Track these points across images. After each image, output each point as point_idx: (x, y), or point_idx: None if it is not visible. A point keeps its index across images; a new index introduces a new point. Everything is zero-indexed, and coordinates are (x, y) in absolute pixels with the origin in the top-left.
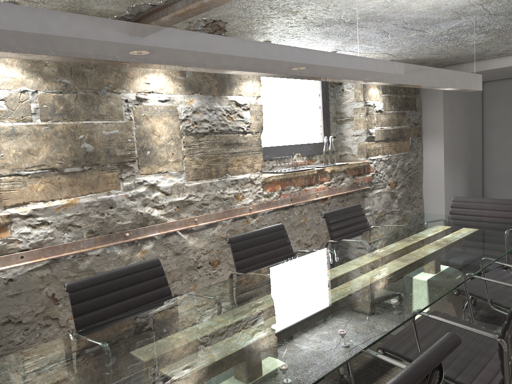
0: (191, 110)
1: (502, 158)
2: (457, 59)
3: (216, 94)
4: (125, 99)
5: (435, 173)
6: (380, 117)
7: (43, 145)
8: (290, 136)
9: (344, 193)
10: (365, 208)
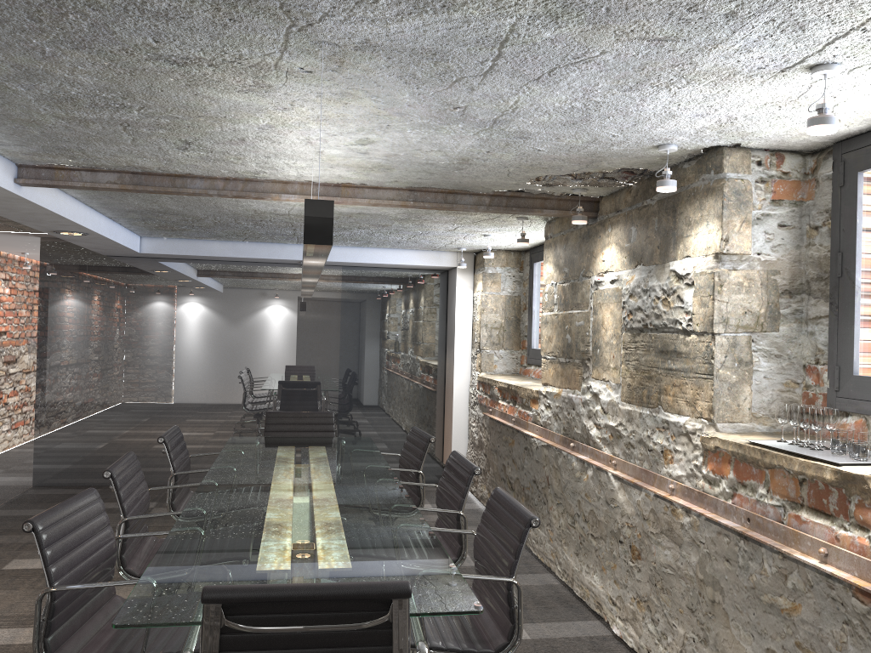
0: (628, 292)
1: None
2: None
3: (659, 262)
4: (591, 283)
5: None
6: None
7: (554, 333)
8: None
9: None
10: None
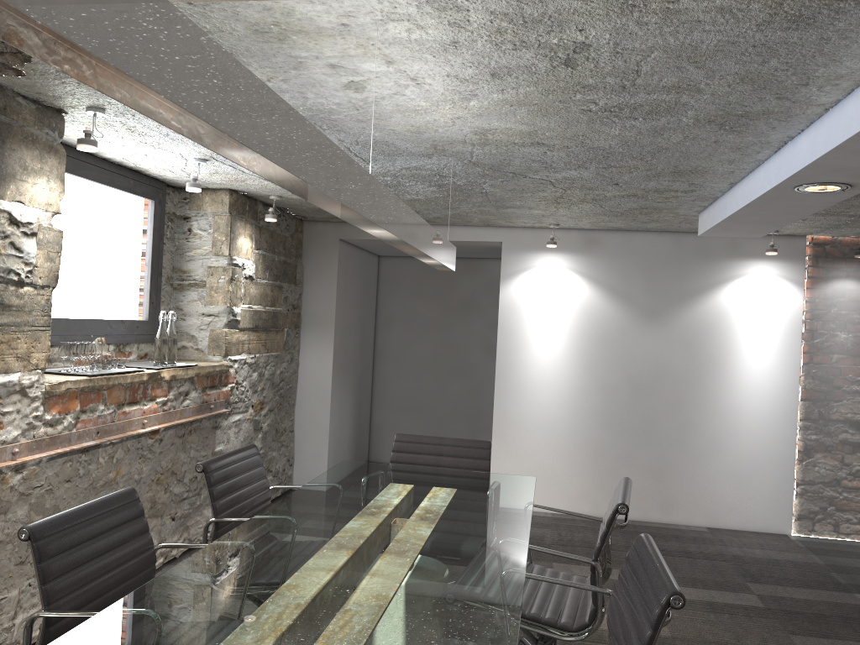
0: None
1: (400, 372)
2: None
3: None
4: None
5: (318, 391)
6: (249, 287)
7: None
8: (89, 302)
9: (189, 420)
10: (217, 448)
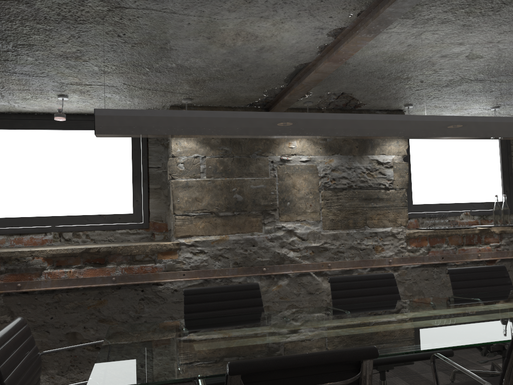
0: (330, 168)
1: None
2: None
3: (357, 154)
4: (271, 160)
5: None
6: None
7: (206, 195)
8: (456, 194)
9: None
10: None
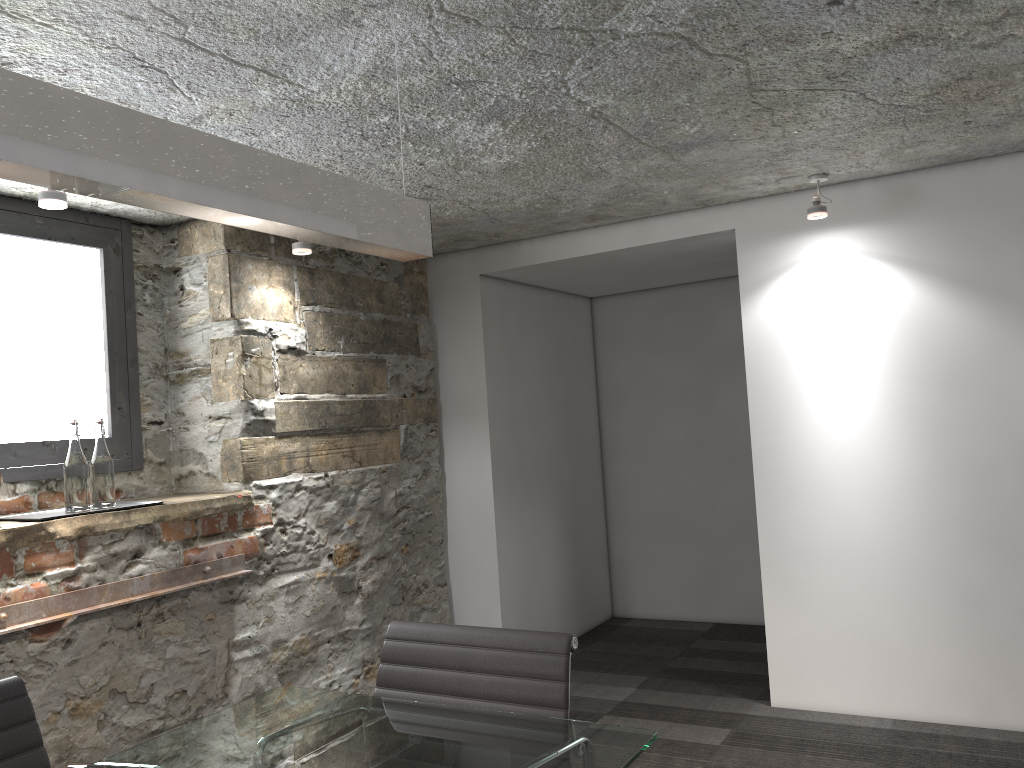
0: None
1: (644, 473)
2: (499, 226)
3: None
4: None
5: (476, 517)
6: (295, 366)
7: None
8: None
9: (132, 600)
10: (238, 635)
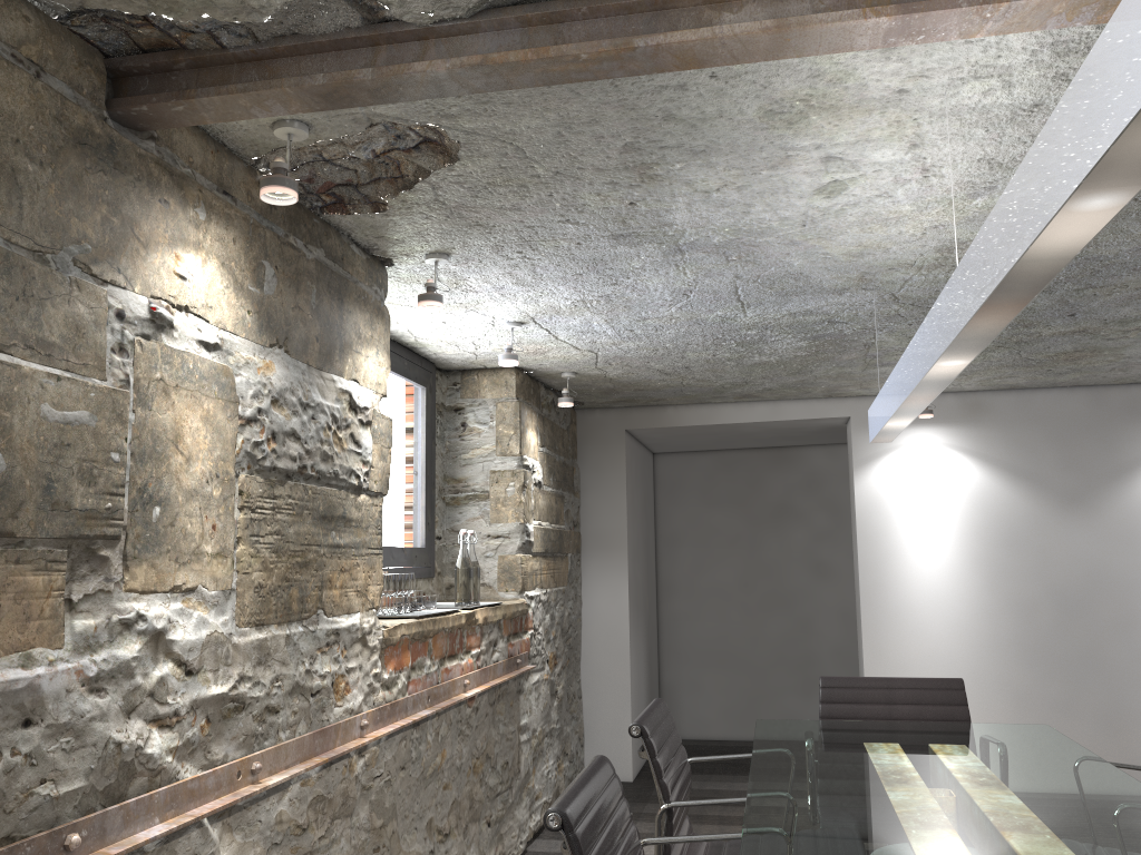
0: (269, 393)
1: (695, 609)
2: (671, 395)
3: (315, 364)
4: (117, 307)
5: (610, 638)
6: (538, 497)
7: None
8: None
9: (505, 679)
10: (522, 721)
